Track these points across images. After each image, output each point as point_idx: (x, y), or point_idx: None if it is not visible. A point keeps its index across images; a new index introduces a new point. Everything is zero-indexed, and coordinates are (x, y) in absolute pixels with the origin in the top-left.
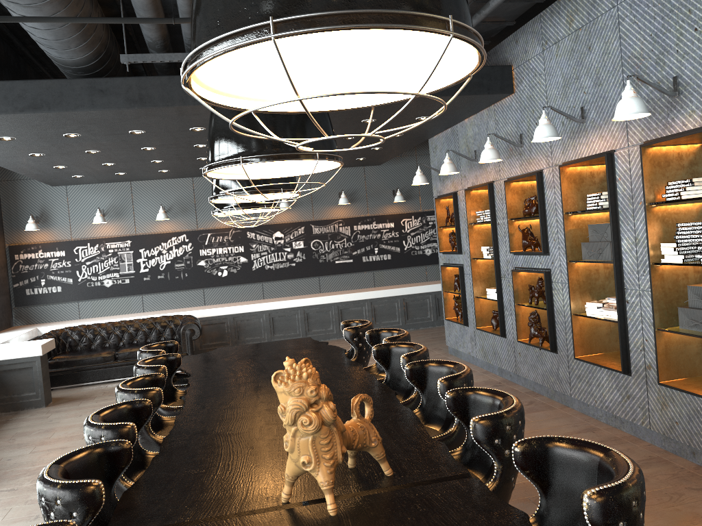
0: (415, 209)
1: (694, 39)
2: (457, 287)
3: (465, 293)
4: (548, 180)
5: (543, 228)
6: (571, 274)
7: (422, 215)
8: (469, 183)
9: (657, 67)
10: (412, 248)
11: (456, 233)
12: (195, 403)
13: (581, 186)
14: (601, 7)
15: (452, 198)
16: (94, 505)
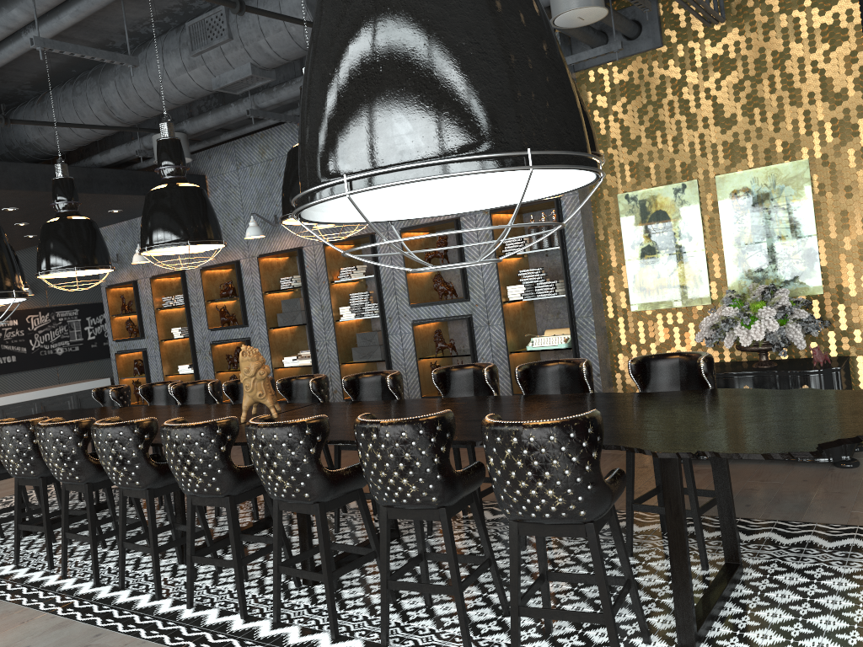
0: (42, 305)
1: None
2: (138, 372)
3: (150, 375)
4: (245, 268)
5: (243, 305)
6: (271, 338)
7: (51, 311)
8: (154, 272)
9: None
10: (41, 347)
11: (139, 319)
12: None
13: (273, 272)
14: (288, 149)
15: (133, 286)
16: (157, 430)
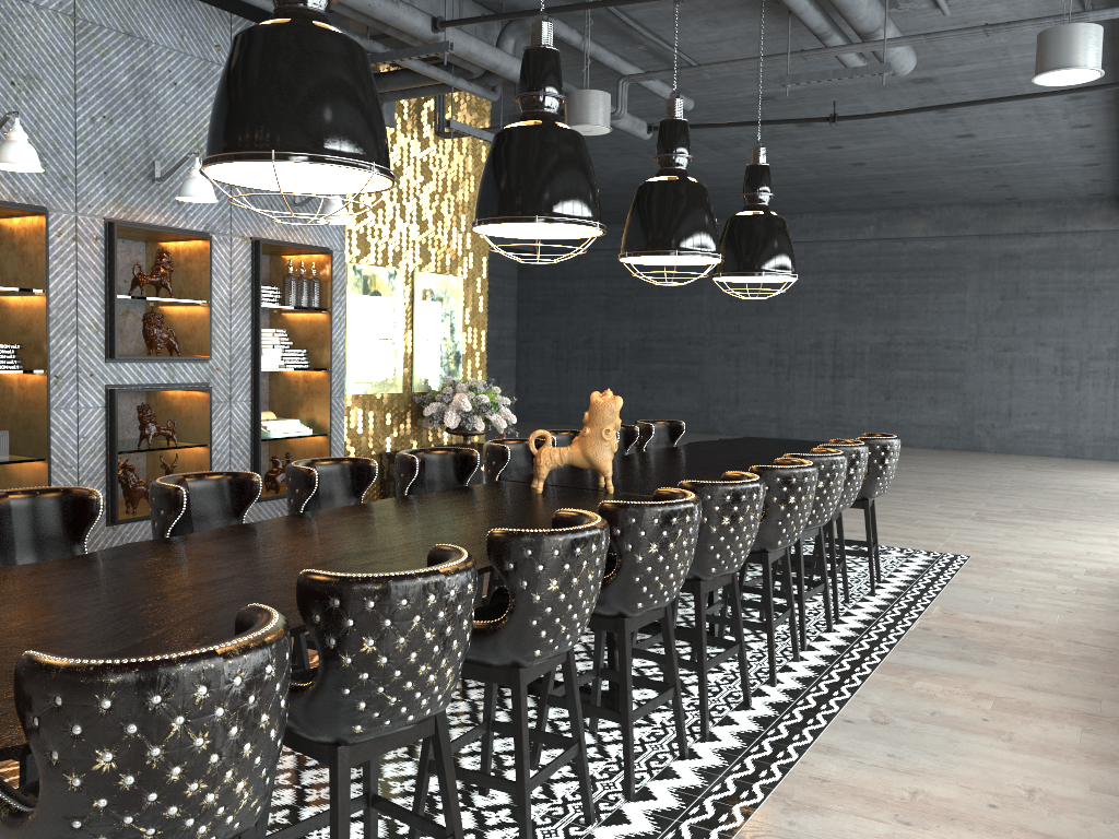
0: None
1: (10, 94)
2: None
3: None
4: None
5: None
6: None
7: None
8: None
9: None
10: None
11: None
12: (480, 561)
13: None
14: None
15: None
16: None
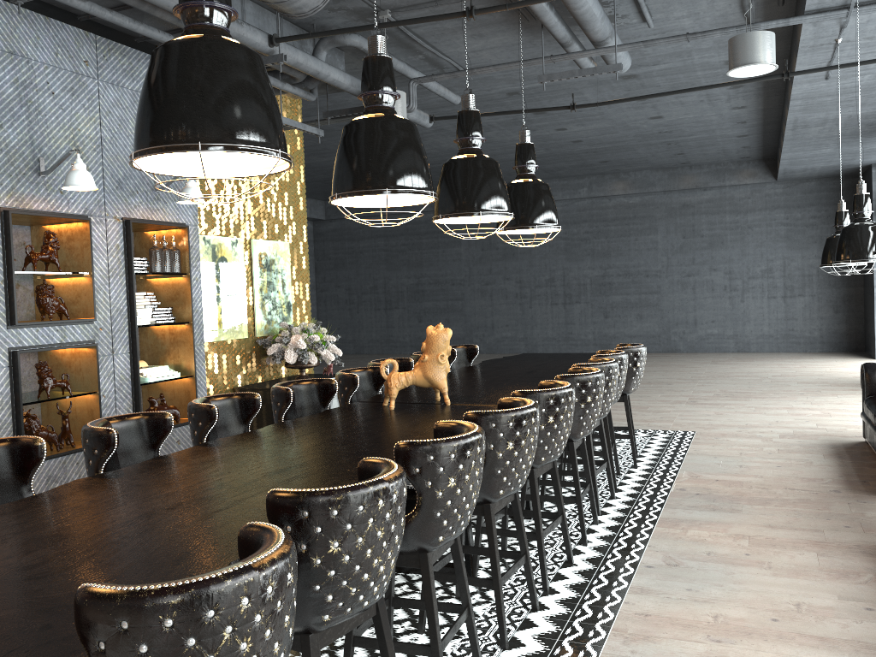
0: None
1: None
2: None
3: None
4: None
5: None
6: None
7: None
8: None
9: None
10: None
11: None
12: None
13: None
14: None
15: None
16: None
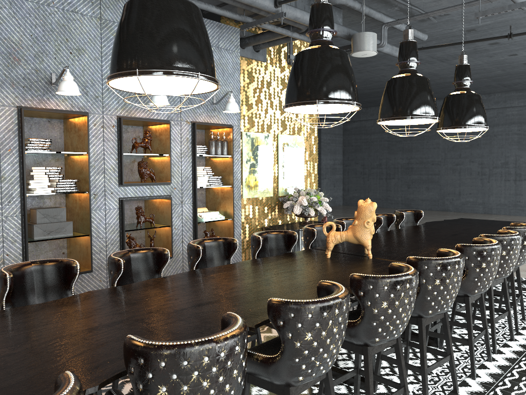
0: None
1: (70, 58)
2: None
3: None
4: None
5: None
6: None
7: None
8: None
9: (36, 60)
10: None
11: None
12: None
13: None
14: None
15: None
16: None
